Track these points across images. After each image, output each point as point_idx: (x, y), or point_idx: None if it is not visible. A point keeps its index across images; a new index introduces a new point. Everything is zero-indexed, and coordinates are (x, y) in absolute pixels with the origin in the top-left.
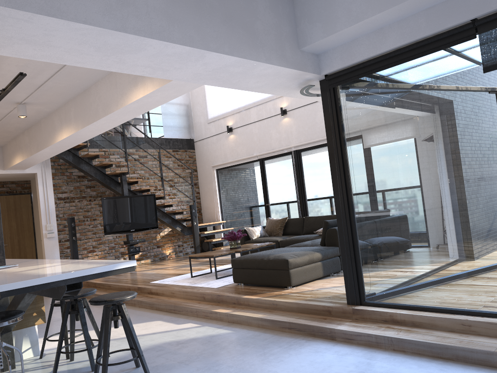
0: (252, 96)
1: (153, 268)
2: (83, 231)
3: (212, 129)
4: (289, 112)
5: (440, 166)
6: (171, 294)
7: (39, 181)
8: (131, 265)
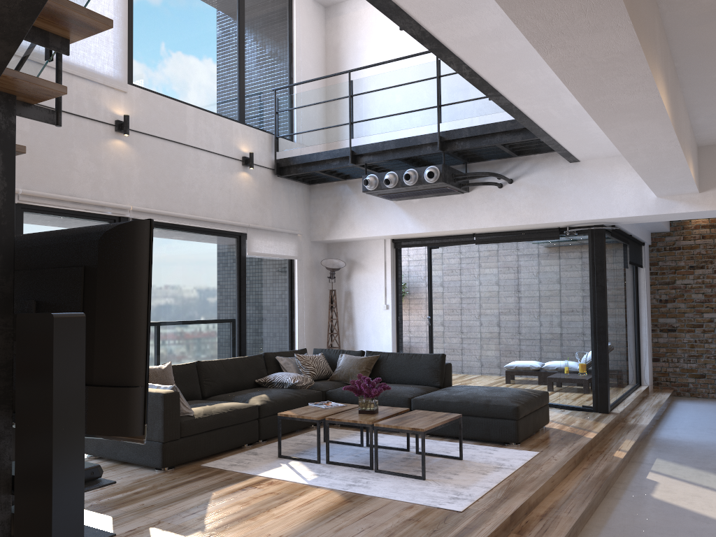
0: None
1: None
2: None
3: None
4: (130, 133)
5: (616, 309)
6: (551, 486)
7: None
8: None
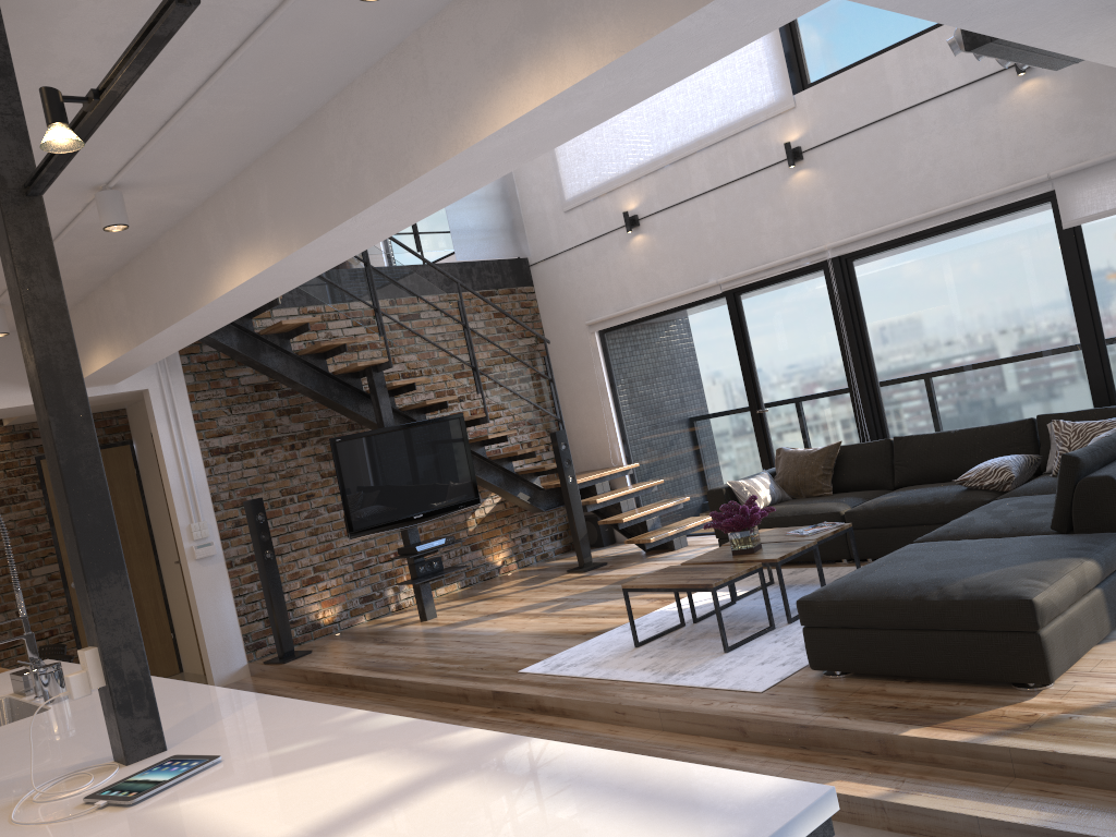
0: (691, 124)
1: (484, 612)
2: (285, 530)
3: (580, 226)
4: (810, 153)
5: None
6: (613, 716)
7: (157, 410)
8: (825, 816)
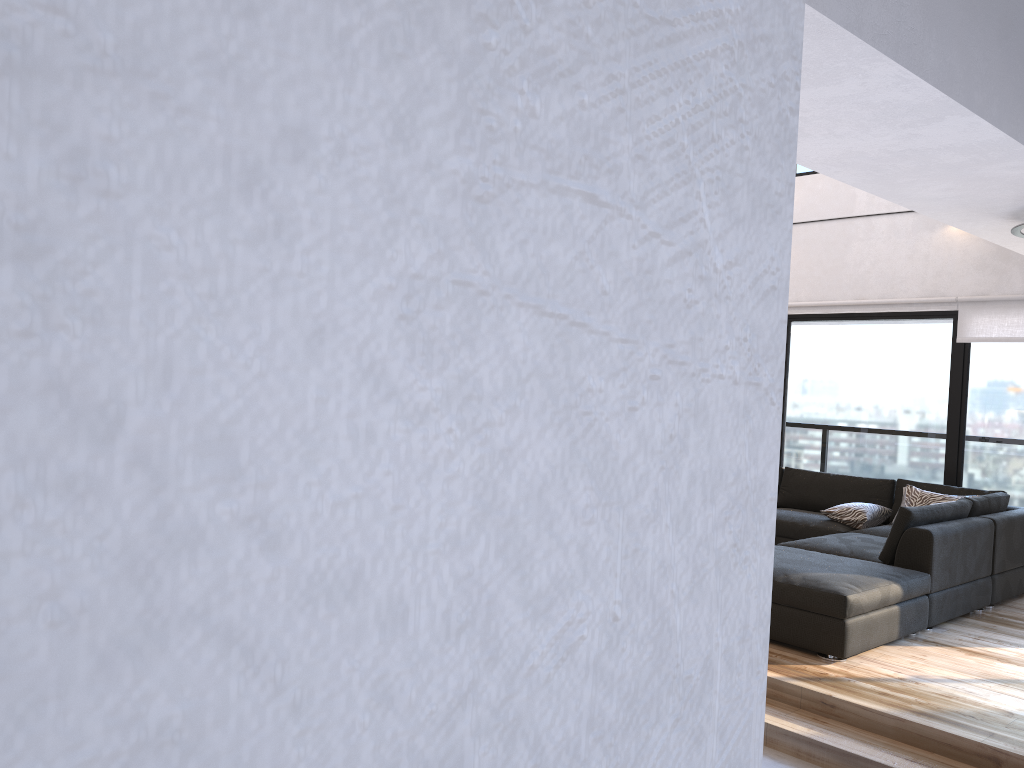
0: None
1: None
2: None
3: None
4: None
5: None
6: None
7: None
8: None
